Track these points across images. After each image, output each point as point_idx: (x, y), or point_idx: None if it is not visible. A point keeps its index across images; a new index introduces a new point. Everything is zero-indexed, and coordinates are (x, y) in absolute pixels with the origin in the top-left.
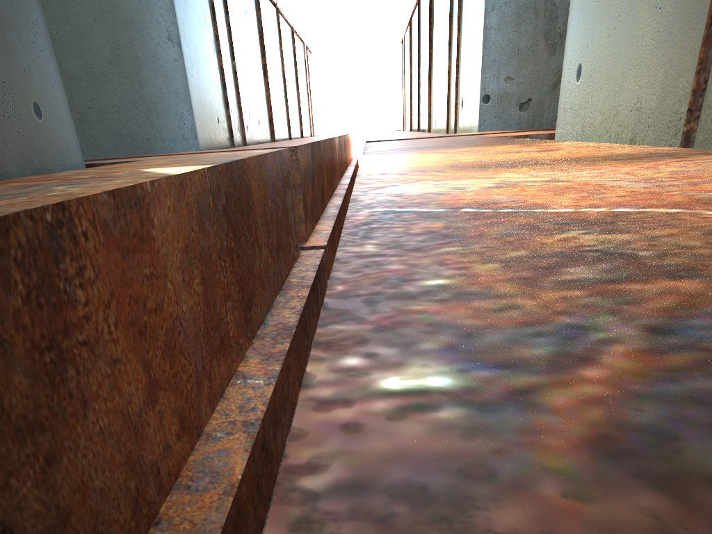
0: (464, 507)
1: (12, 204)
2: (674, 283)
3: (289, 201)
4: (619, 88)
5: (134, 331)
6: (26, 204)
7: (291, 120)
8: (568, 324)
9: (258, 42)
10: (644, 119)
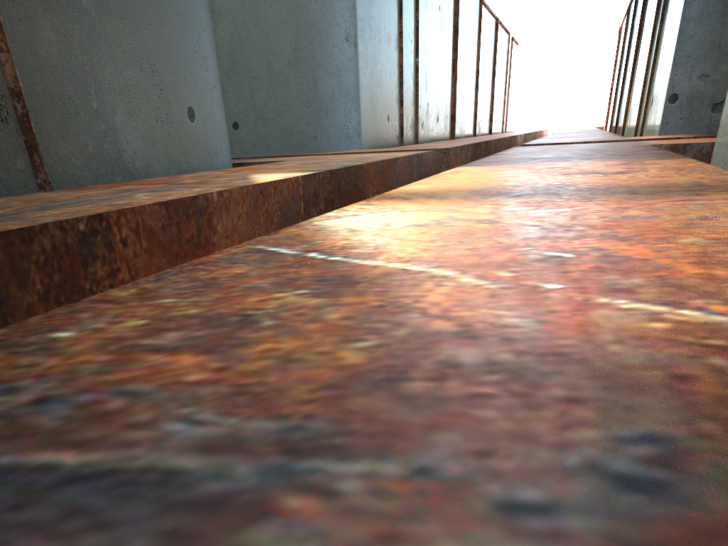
0: None
1: (63, 213)
2: (186, 357)
3: None
4: None
5: None
6: (71, 214)
7: (479, 116)
8: (14, 386)
9: (450, 37)
10: None
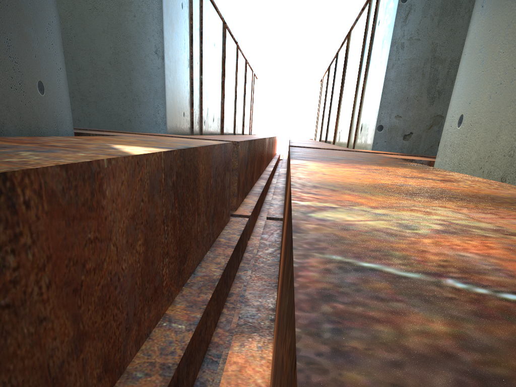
0: None
1: None
2: None
3: (227, 180)
4: (495, 137)
5: (68, 290)
6: None
7: (237, 121)
8: None
9: (221, 65)
10: None
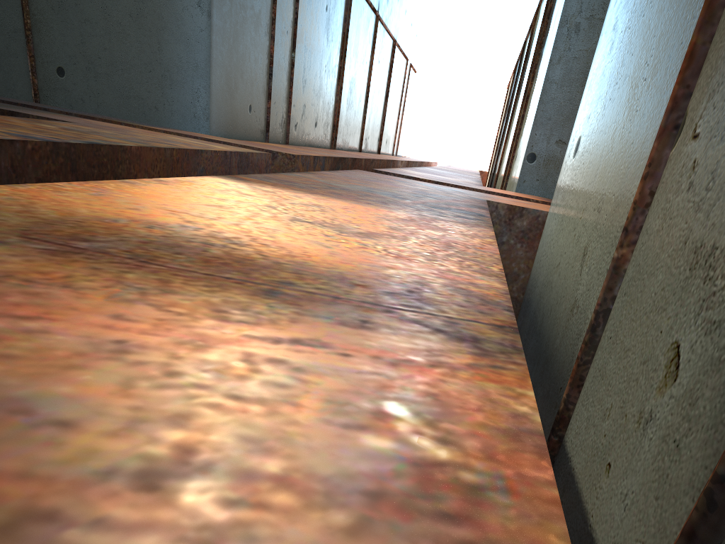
0: None
1: None
2: None
3: None
4: (594, 177)
5: None
6: None
7: (367, 133)
8: None
9: (338, 43)
10: (600, 226)
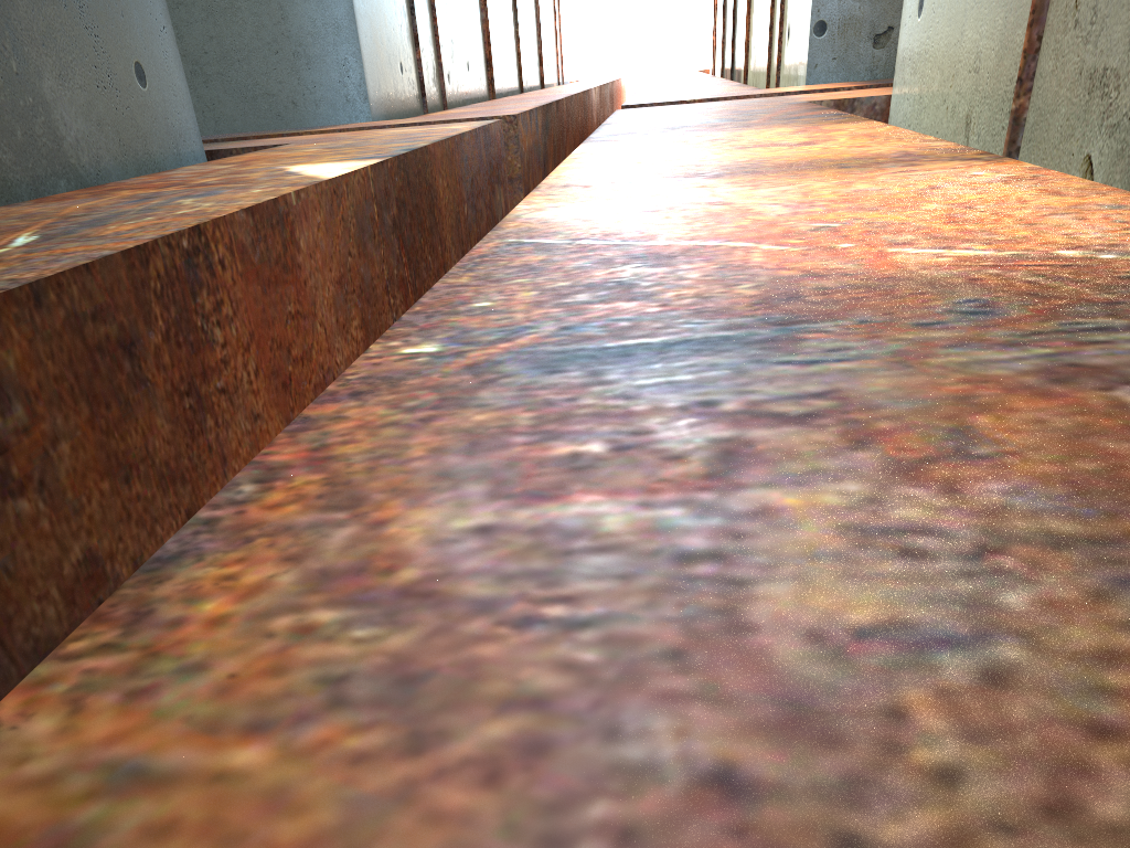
0: (401, 380)
1: (143, 228)
2: (623, 304)
3: (500, 205)
4: (960, 35)
5: (277, 383)
6: (160, 228)
7: (524, 58)
8: (525, 326)
9: None
10: (982, 87)
